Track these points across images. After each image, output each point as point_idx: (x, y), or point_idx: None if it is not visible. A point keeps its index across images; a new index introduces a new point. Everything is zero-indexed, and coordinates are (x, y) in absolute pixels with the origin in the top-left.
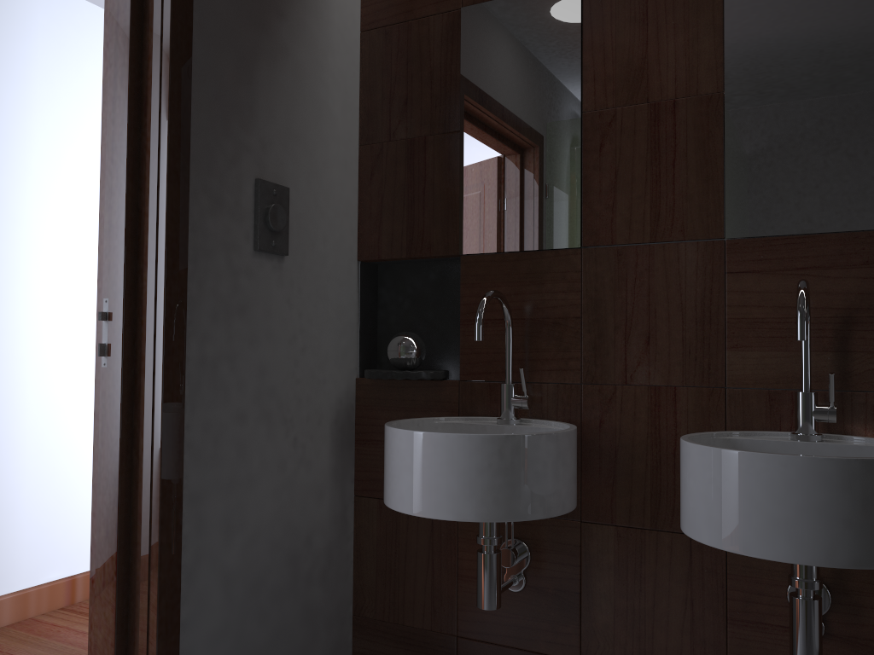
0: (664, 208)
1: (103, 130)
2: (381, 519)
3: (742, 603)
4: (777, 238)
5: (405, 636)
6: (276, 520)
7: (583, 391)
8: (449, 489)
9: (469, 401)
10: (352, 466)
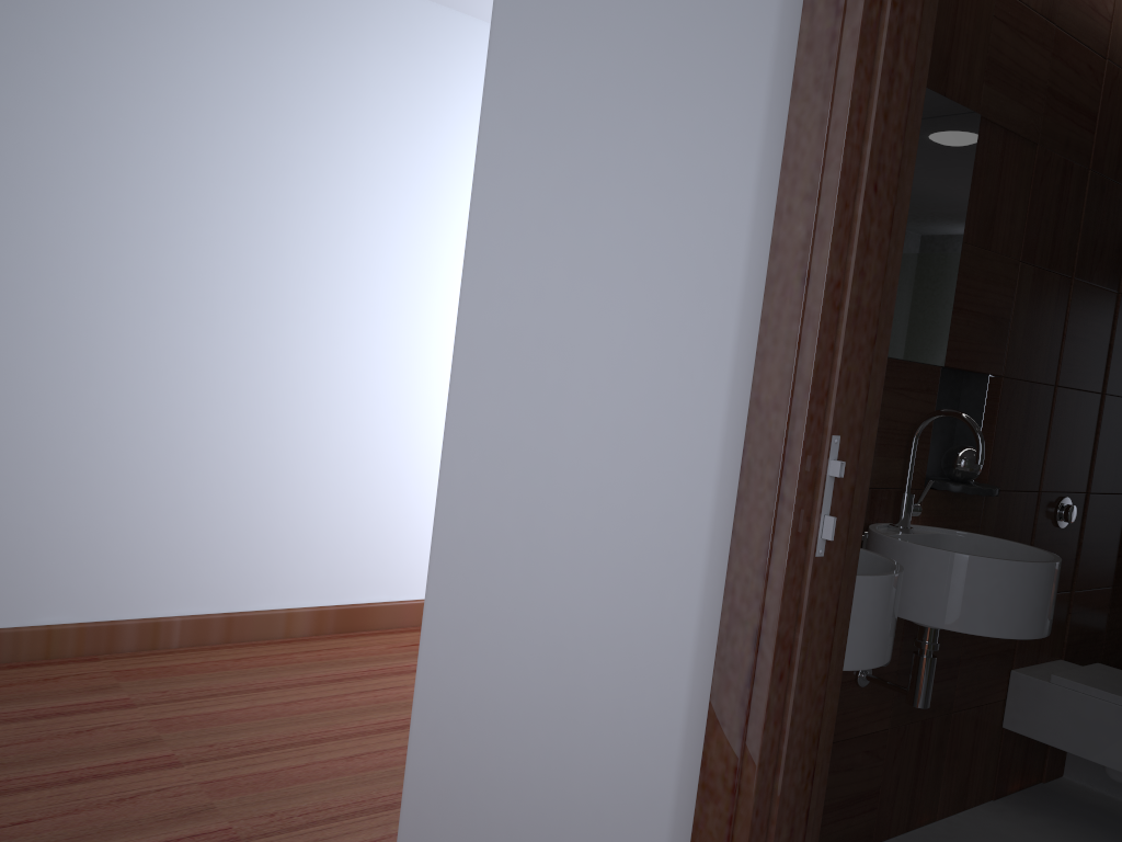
0: None
1: (854, 115)
2: None
3: None
4: (894, 360)
5: None
6: None
7: None
8: (885, 633)
9: None
10: None
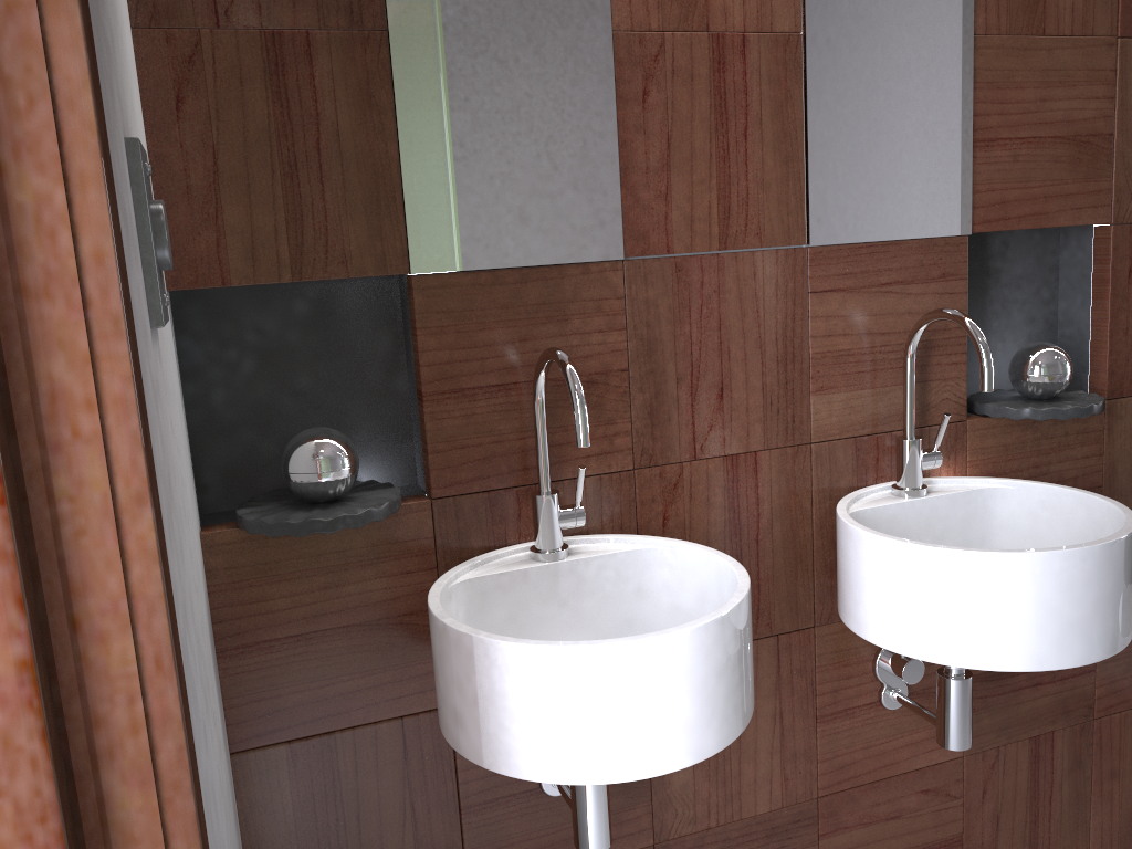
0: (735, 200)
1: None
2: (298, 776)
3: (832, 694)
4: (862, 245)
5: None
6: None
7: (638, 480)
8: (683, 719)
9: (455, 530)
10: (222, 703)
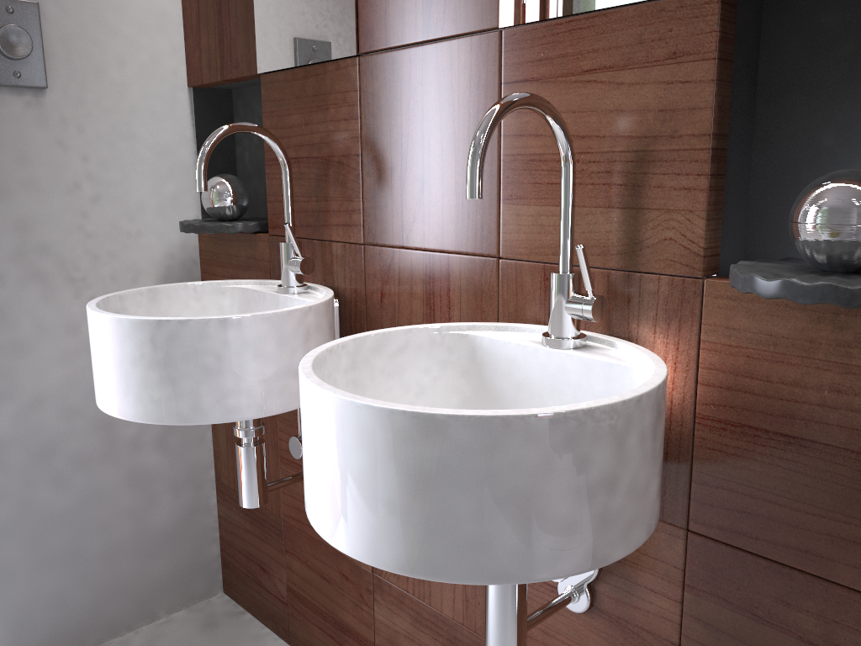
0: None
1: None
2: None
3: None
4: (561, 21)
5: (249, 510)
6: (71, 386)
7: (366, 255)
8: (109, 380)
9: (277, 260)
10: None
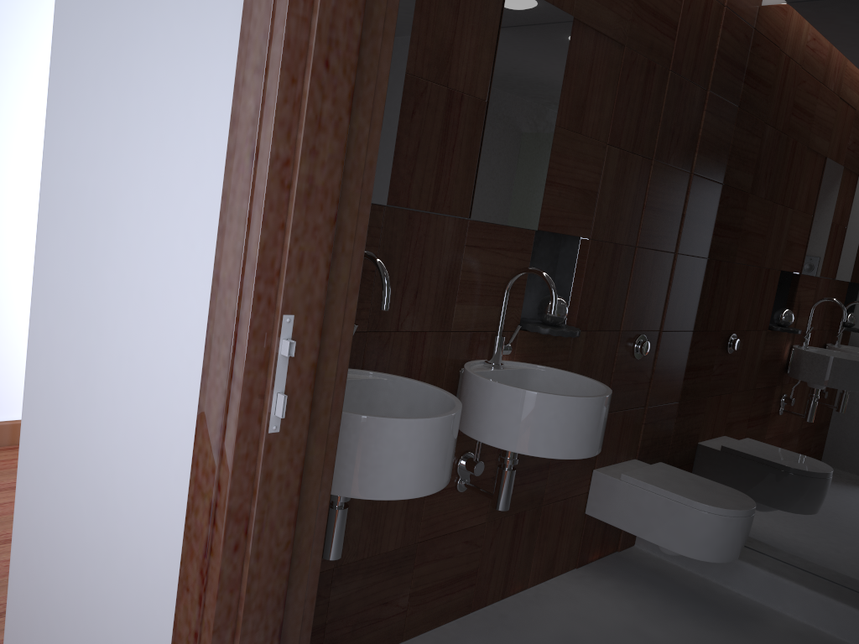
0: (442, 185)
1: None
2: None
3: None
4: (492, 224)
5: None
6: None
7: (368, 339)
8: (438, 466)
9: None
10: None
